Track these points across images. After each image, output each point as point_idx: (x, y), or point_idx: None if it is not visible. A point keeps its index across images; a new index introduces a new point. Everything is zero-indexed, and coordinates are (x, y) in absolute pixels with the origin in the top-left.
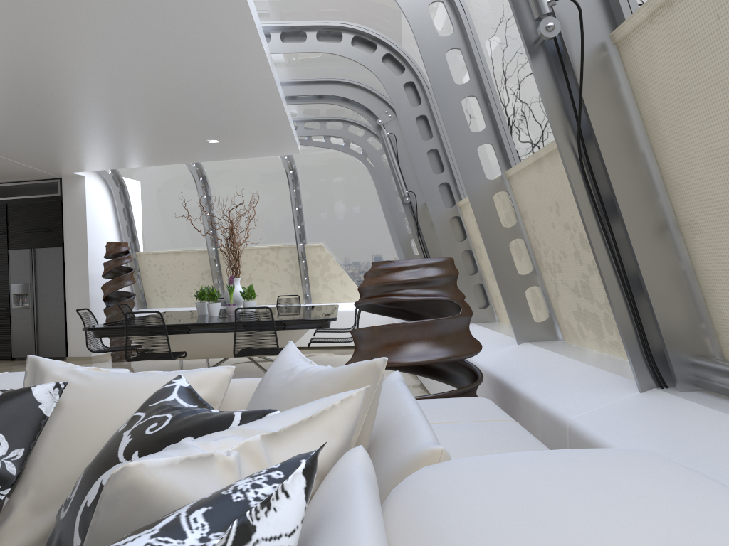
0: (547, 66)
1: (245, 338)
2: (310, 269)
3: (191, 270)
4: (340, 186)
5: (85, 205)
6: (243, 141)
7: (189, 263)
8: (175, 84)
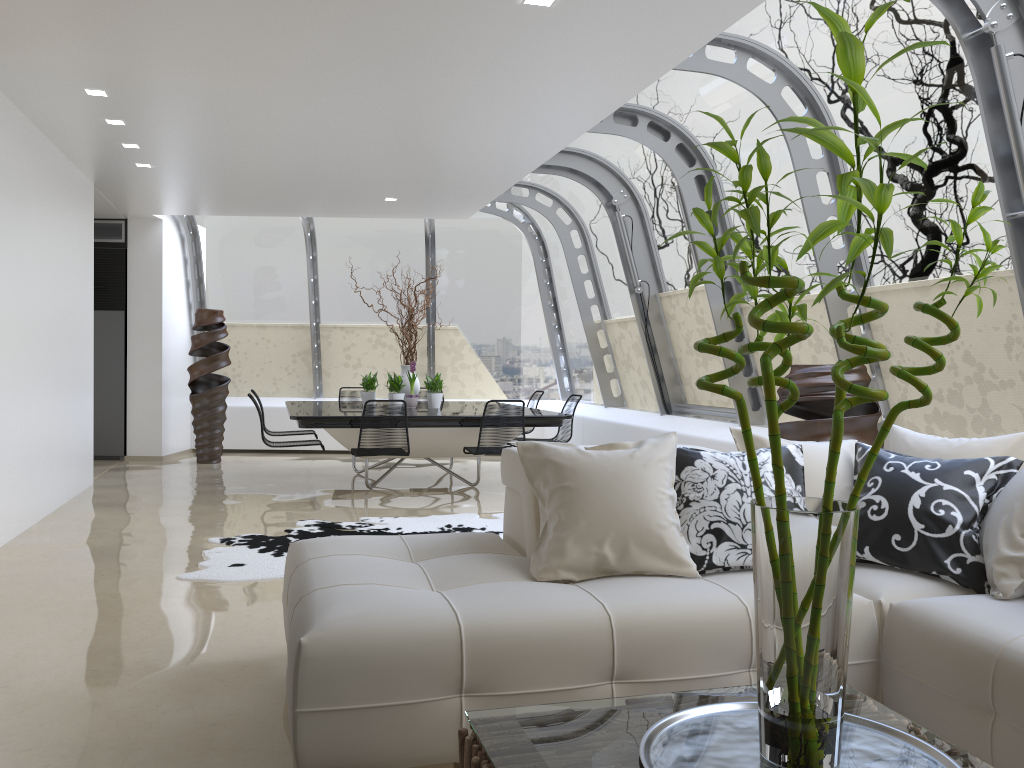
0: (1018, 235)
1: (492, 433)
2: (439, 356)
3: (280, 350)
4: (487, 258)
5: (160, 258)
6: (423, 202)
7: (277, 340)
8: (446, 149)
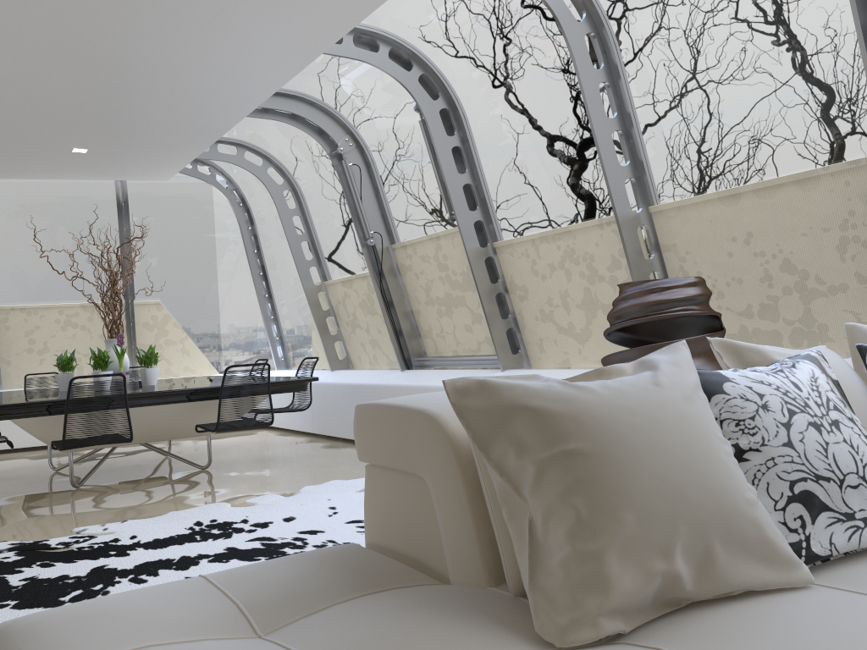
0: None
1: (233, 405)
2: (140, 334)
3: None
4: (188, 227)
5: None
6: (120, 156)
7: None
8: (158, 66)
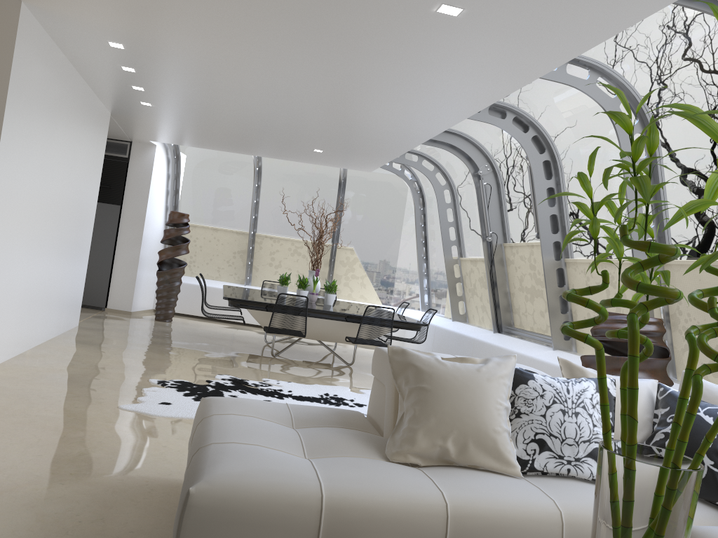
0: None
1: (368, 329)
2: (337, 267)
3: (225, 247)
4: (381, 202)
5: (151, 172)
6: (341, 156)
7: (224, 241)
8: (362, 118)
